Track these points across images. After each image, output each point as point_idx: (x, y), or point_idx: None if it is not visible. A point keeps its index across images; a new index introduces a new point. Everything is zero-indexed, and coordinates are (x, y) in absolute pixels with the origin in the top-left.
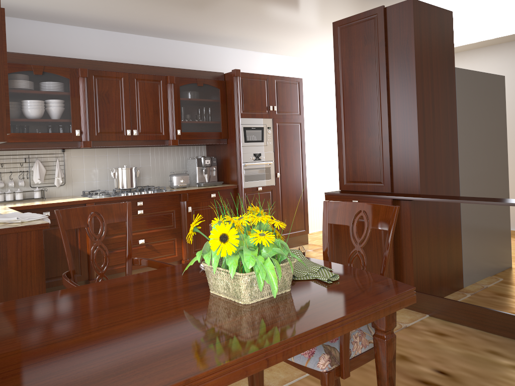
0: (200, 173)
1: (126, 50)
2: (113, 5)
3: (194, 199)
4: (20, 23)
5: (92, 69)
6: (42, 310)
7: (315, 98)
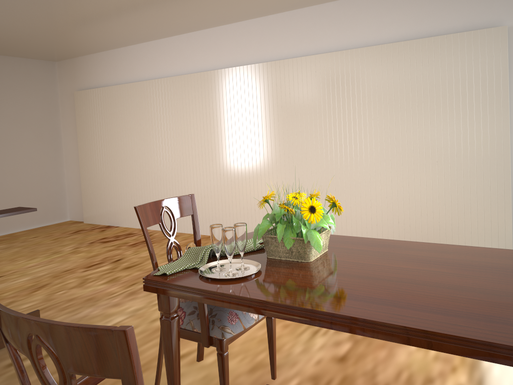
0: None
1: None
2: None
3: None
4: None
5: None
6: (420, 300)
7: None
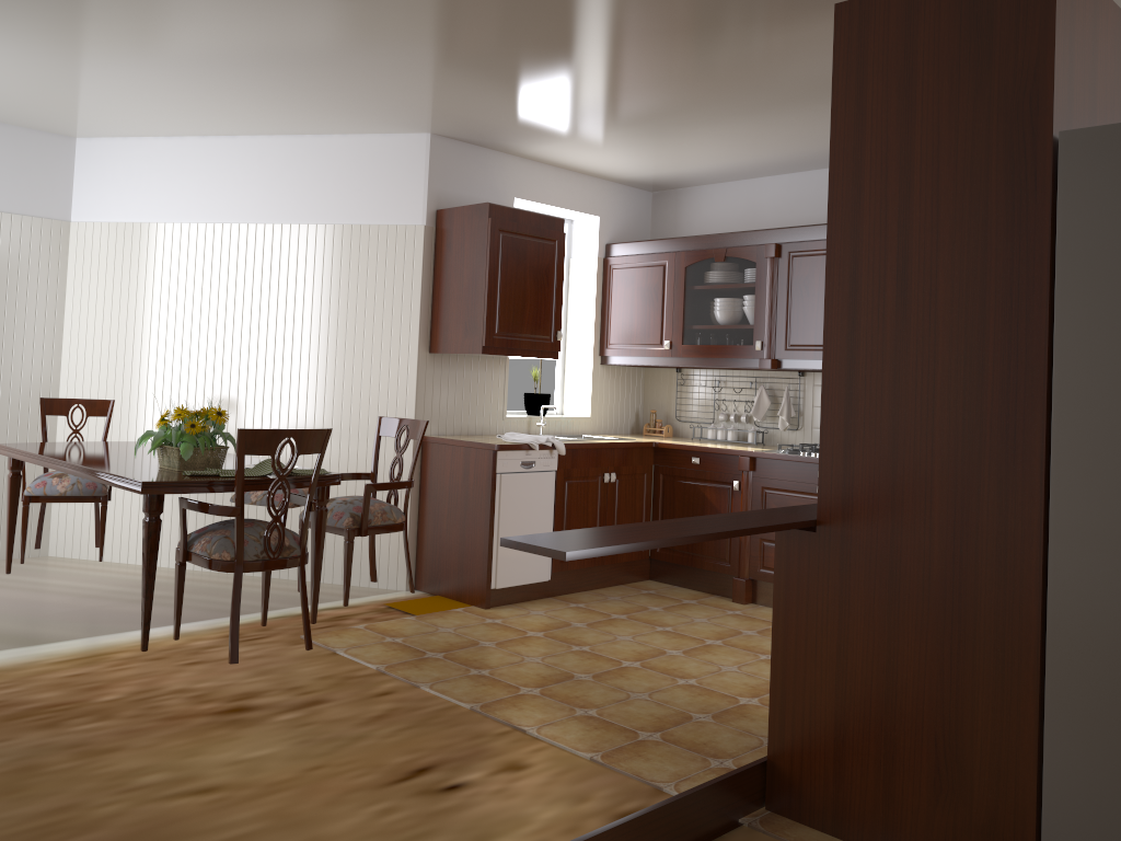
0: None
1: None
2: (779, 137)
3: None
4: (764, 184)
5: (790, 241)
6: None
7: None
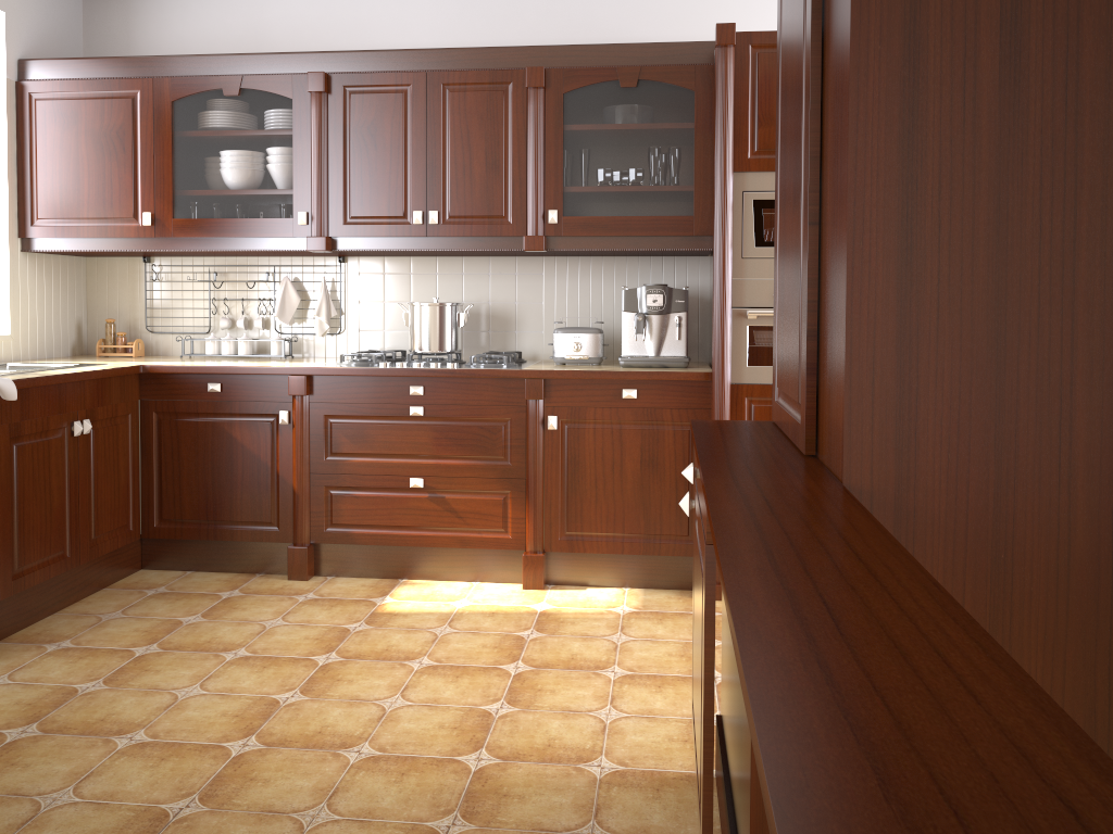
0: (631, 329)
1: (495, 19)
2: None
3: (569, 397)
4: None
5: (344, 71)
6: None
7: None
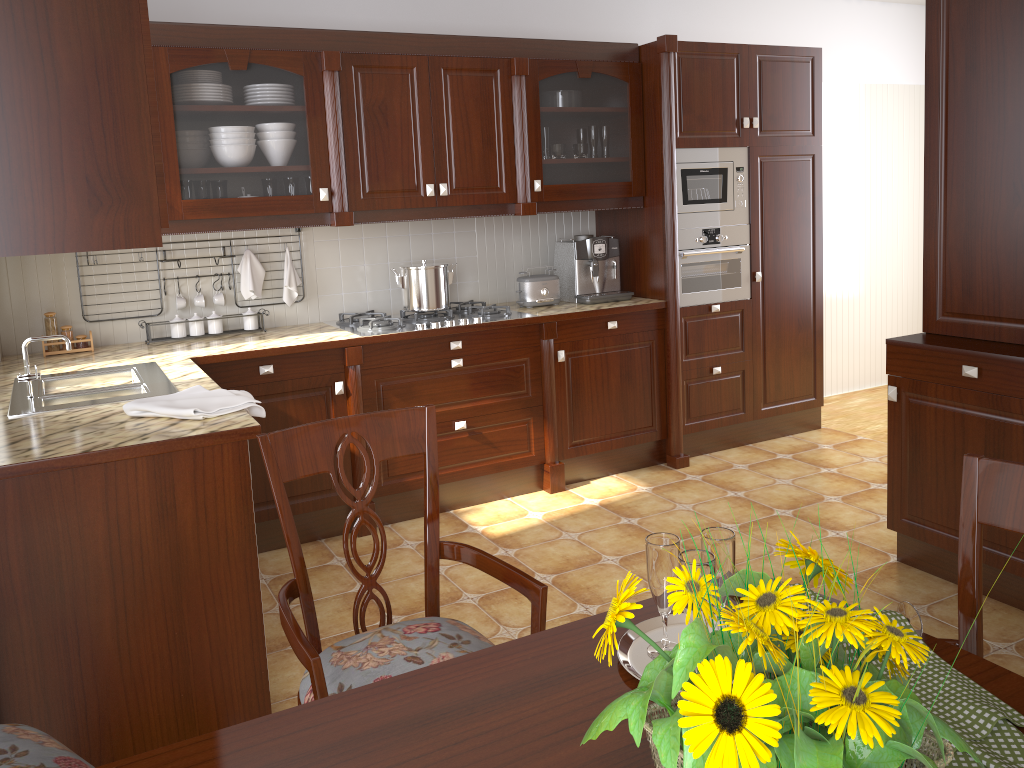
0: (583, 273)
1: (422, 2)
2: None
3: (570, 333)
4: None
5: (351, 51)
6: None
7: (845, 92)
